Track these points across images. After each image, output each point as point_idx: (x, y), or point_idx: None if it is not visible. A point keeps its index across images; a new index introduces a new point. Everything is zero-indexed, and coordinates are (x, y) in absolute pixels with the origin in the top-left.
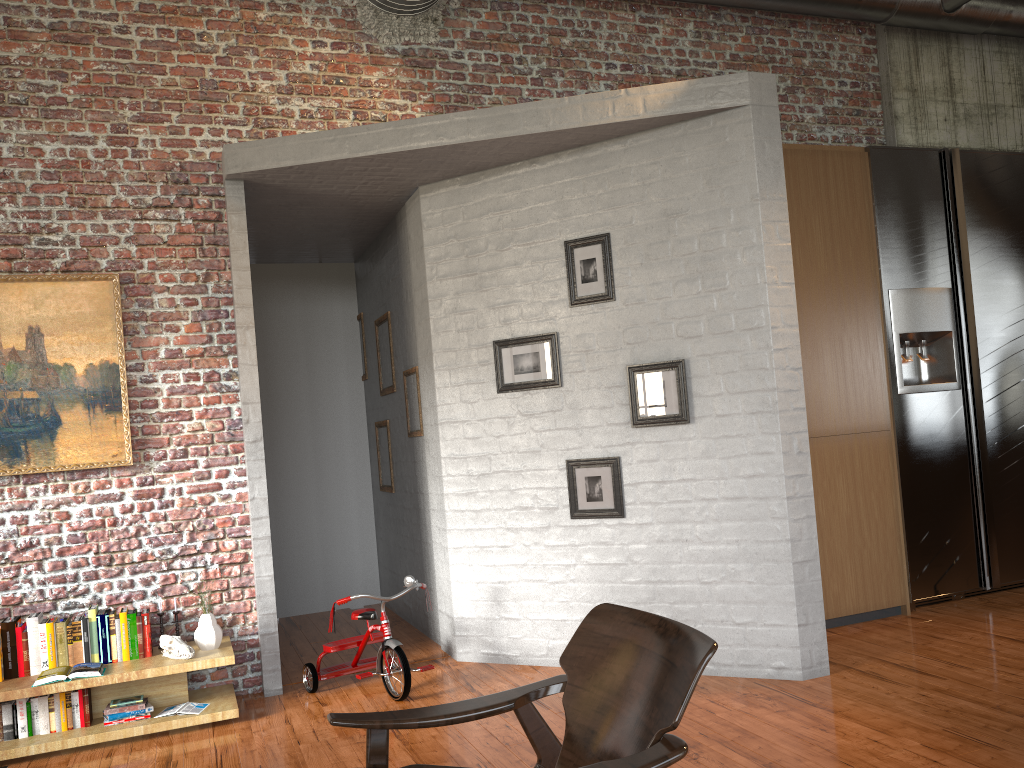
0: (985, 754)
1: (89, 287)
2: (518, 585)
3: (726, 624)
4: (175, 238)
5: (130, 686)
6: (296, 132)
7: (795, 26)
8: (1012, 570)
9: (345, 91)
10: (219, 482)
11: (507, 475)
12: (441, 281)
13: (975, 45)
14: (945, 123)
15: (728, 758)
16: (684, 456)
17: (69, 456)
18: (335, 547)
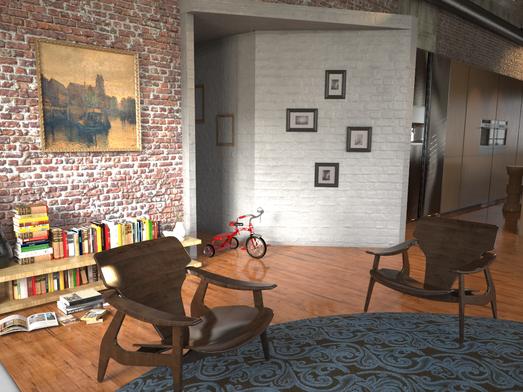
0: None
1: (124, 58)
2: (287, 213)
3: (373, 228)
4: (159, 38)
5: None
6: None
7: None
8: (426, 212)
9: None
10: (171, 161)
11: (286, 167)
12: (262, 77)
13: (425, 6)
14: None
15: (411, 270)
16: (365, 164)
17: (113, 144)
18: None
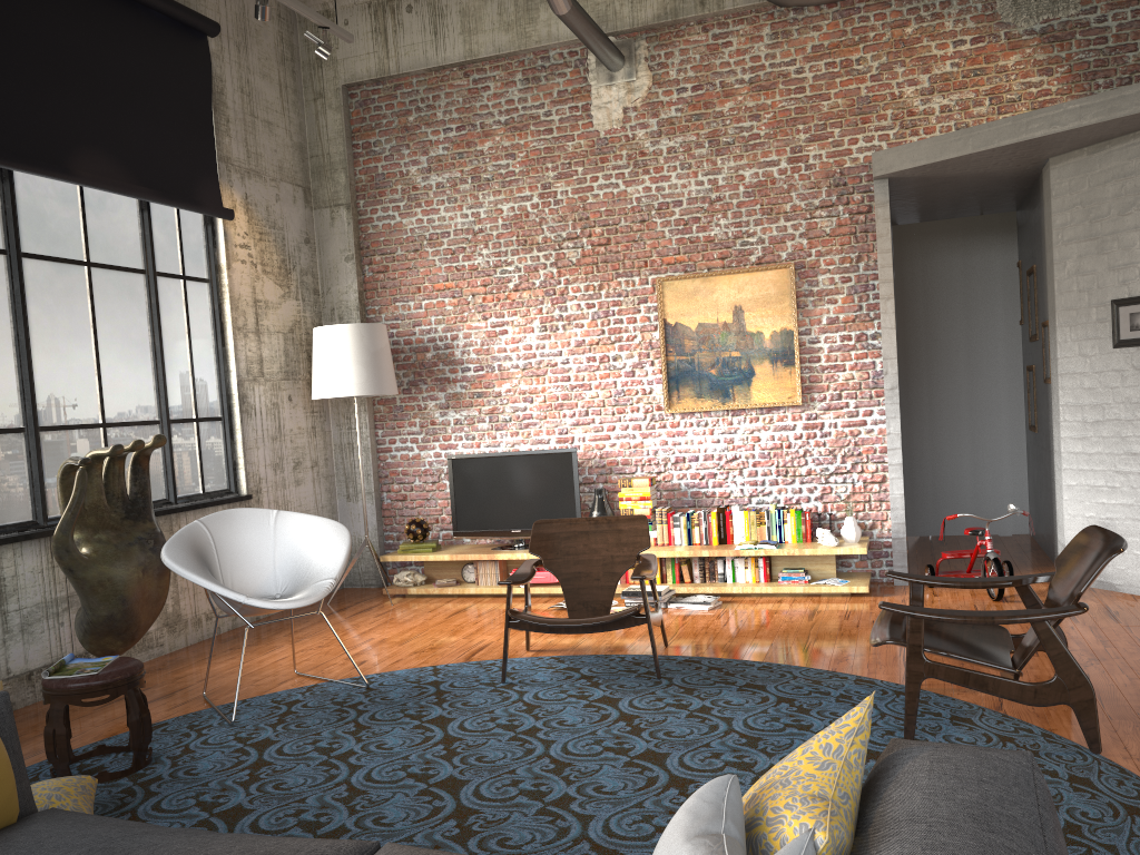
0: None
1: (773, 274)
2: (1124, 522)
3: None
4: (835, 230)
5: (796, 561)
6: (935, 126)
7: None
8: None
9: (981, 81)
10: (864, 419)
11: (1118, 423)
12: (1065, 245)
13: None
14: None
15: None
16: None
17: (759, 397)
18: (985, 479)
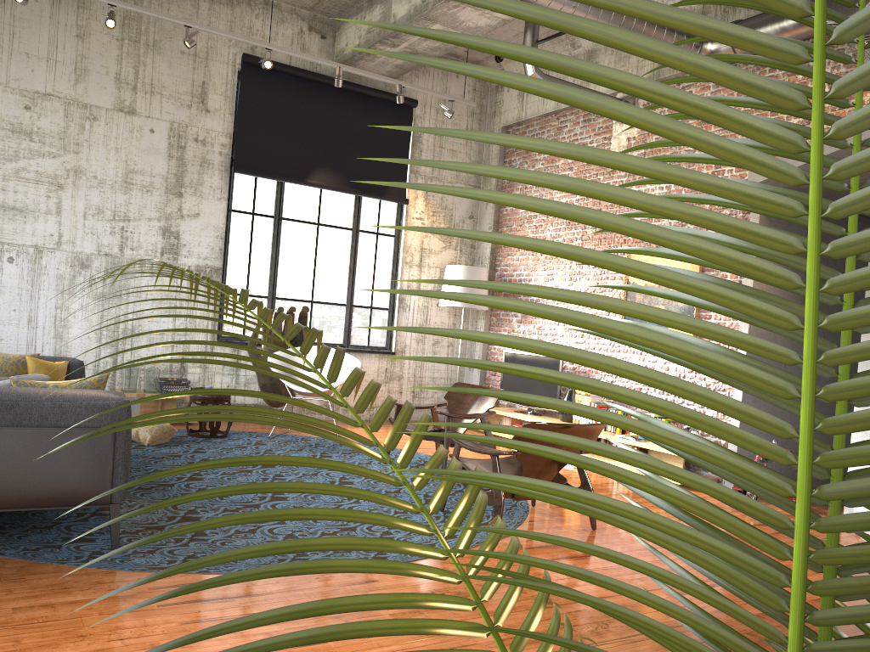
0: None
1: None
2: None
3: None
4: None
5: (661, 456)
6: None
7: None
8: None
9: (843, 113)
10: None
11: None
12: None
13: None
14: None
15: None
16: None
17: None
18: None
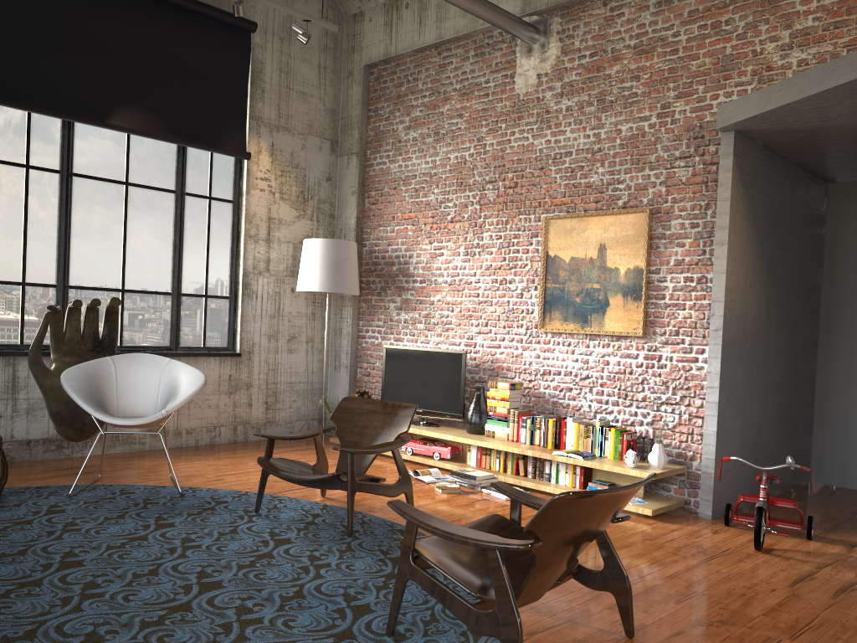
0: None
1: (633, 217)
2: None
3: None
4: (689, 179)
5: (612, 475)
6: None
7: None
8: None
9: (840, 33)
10: (696, 357)
11: None
12: None
13: None
14: None
15: None
16: None
17: (610, 326)
18: None
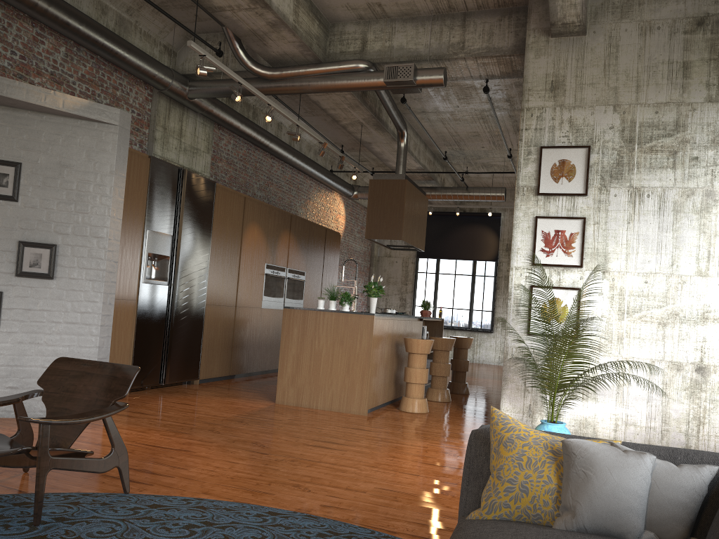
0: (186, 435)
1: None
2: None
3: None
4: None
5: None
6: None
7: (116, 72)
8: (174, 376)
9: None
10: None
11: None
12: None
13: (194, 116)
14: (175, 150)
15: (77, 443)
16: (46, 297)
17: None
18: None
